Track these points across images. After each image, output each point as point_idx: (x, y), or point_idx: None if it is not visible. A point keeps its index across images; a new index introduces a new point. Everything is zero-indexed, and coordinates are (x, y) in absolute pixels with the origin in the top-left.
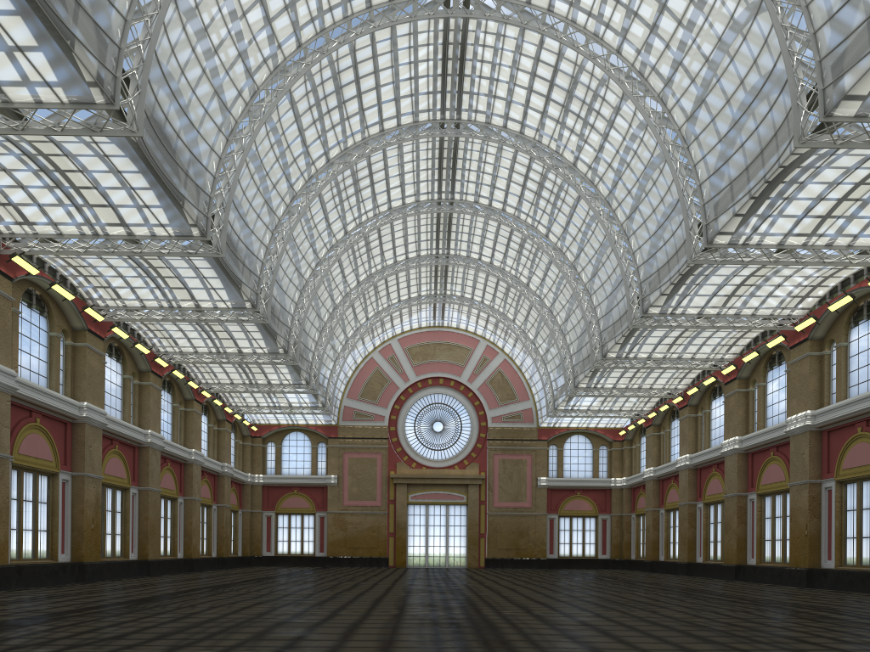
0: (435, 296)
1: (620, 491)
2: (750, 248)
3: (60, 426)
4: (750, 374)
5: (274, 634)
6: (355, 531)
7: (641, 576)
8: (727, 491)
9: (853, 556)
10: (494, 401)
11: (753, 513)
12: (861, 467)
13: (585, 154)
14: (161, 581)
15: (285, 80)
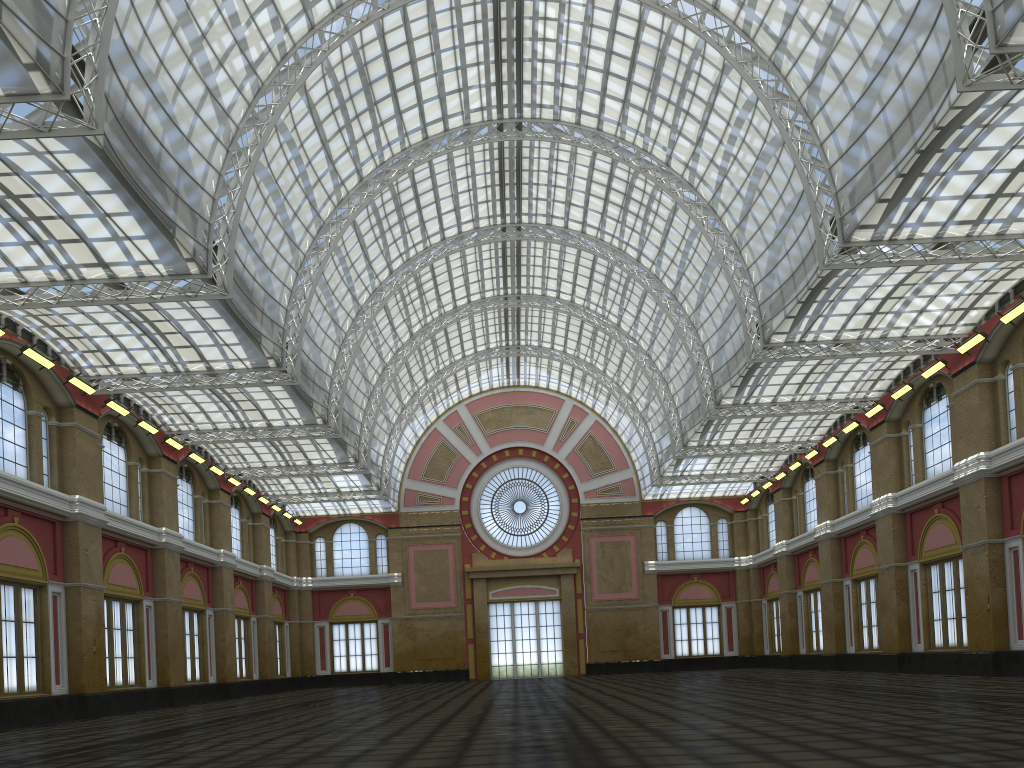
0: (507, 349)
1: (746, 572)
2: (899, 244)
3: (47, 526)
4: (902, 415)
5: None
6: (426, 639)
7: (780, 674)
8: (882, 563)
9: None
10: (586, 472)
11: (916, 587)
12: None
13: (680, 163)
14: (181, 713)
15: (298, 73)
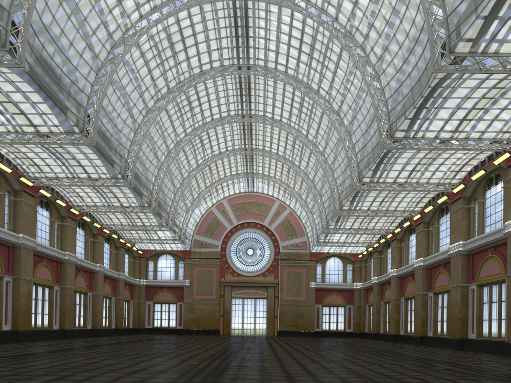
0: (247, 174)
1: (359, 291)
2: (417, 139)
3: (5, 248)
4: (430, 220)
5: (74, 376)
6: (200, 313)
7: (366, 342)
8: (416, 291)
9: (486, 331)
10: (283, 236)
11: (431, 304)
12: (490, 276)
13: (335, 88)
14: (66, 342)
15: (134, 38)
